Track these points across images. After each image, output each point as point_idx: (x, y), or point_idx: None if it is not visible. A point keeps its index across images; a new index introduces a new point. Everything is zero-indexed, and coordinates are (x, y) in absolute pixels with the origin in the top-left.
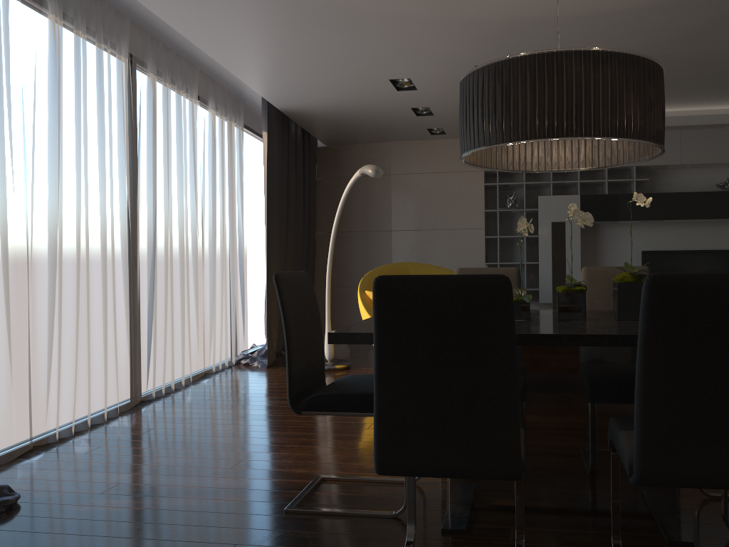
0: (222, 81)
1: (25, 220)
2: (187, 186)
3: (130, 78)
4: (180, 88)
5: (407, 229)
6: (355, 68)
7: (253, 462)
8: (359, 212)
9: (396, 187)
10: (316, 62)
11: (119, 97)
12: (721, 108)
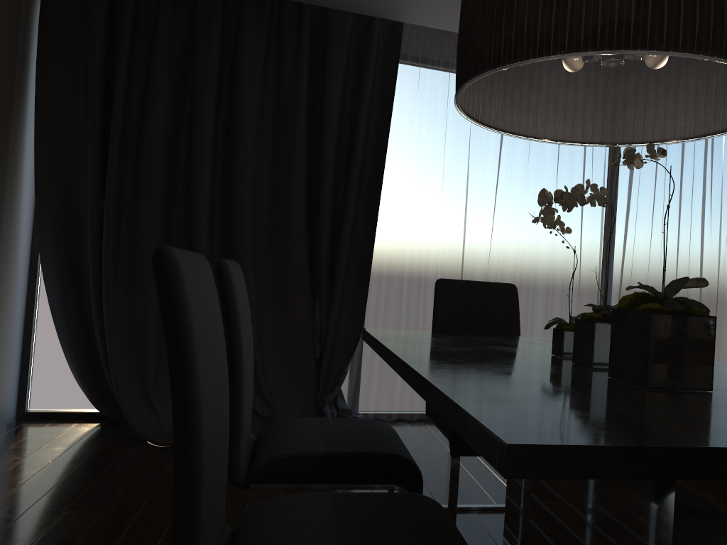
0: None
1: (462, 242)
2: (694, 212)
3: None
4: None
5: None
6: None
7: None
8: None
9: None
10: None
11: None
12: None
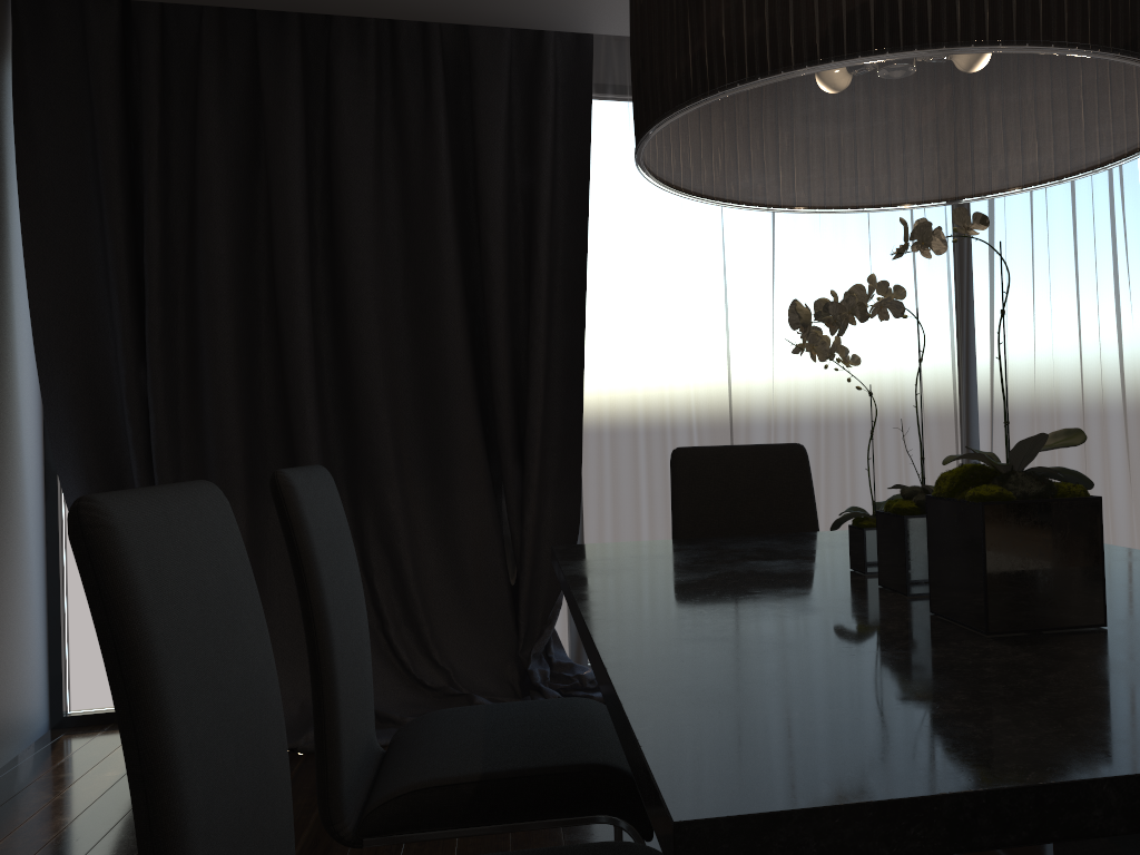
0: None
1: (726, 376)
2: (1102, 286)
3: None
4: None
5: None
6: None
7: None
8: None
9: None
10: None
11: None
12: None
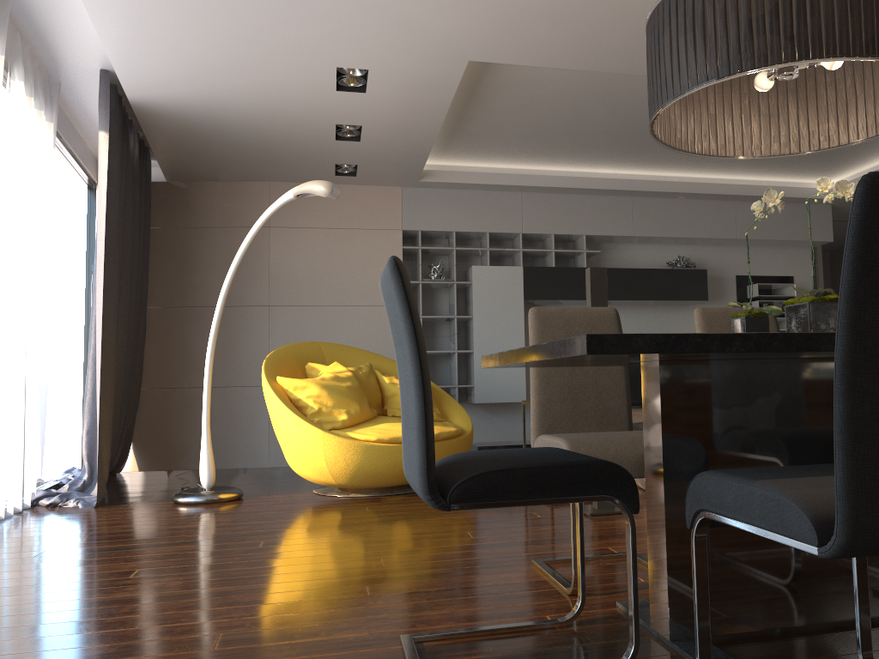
0: (38, 41)
1: None
2: None
3: None
4: None
5: (293, 304)
6: (301, 37)
7: (246, 635)
8: (218, 278)
9: (278, 245)
10: (247, 16)
11: None
12: (675, 175)
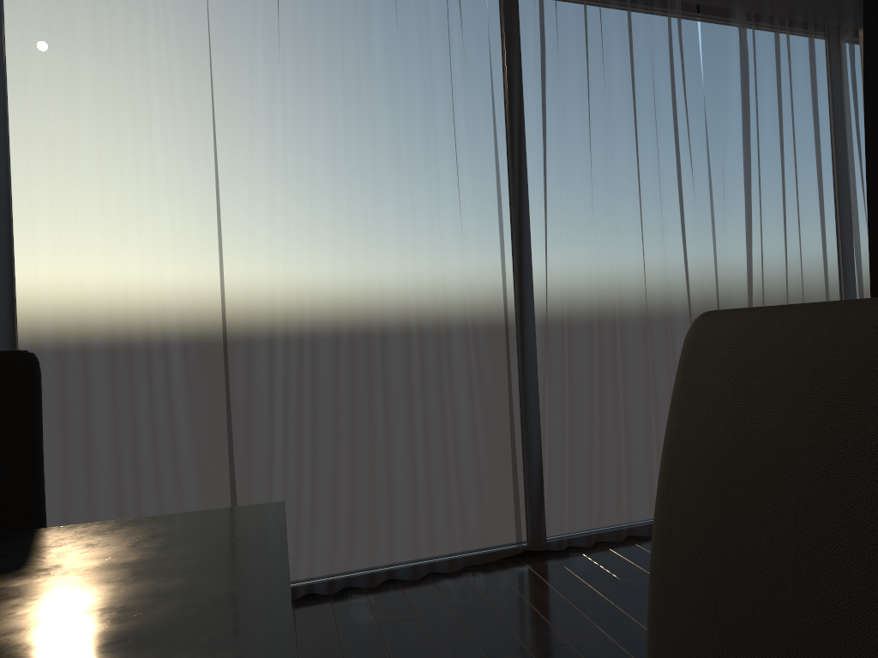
0: None
1: (217, 266)
2: (665, 174)
3: (477, 12)
4: (626, 2)
5: None
6: None
7: None
8: None
9: None
10: None
11: (440, 49)
12: None
